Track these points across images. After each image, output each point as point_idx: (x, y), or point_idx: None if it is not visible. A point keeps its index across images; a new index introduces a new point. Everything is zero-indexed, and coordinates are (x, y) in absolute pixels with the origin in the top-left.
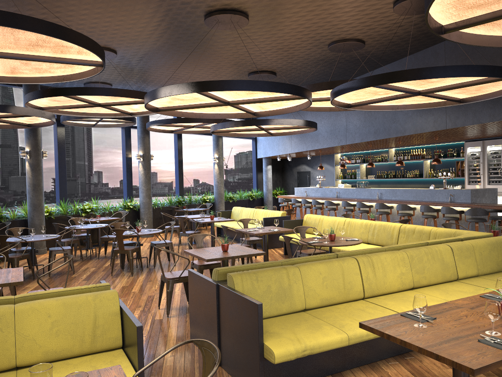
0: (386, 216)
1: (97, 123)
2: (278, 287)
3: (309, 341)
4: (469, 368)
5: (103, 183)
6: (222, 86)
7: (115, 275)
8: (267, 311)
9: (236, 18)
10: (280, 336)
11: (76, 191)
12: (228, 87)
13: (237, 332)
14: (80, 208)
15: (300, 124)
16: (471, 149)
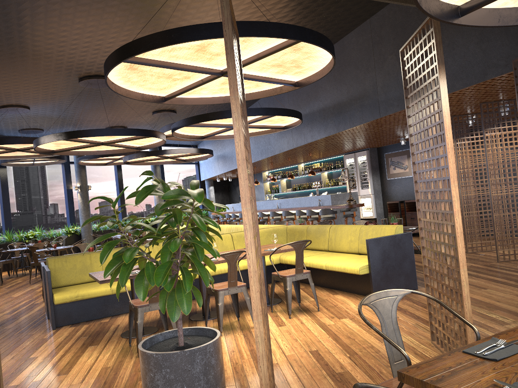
0: None
1: (34, 162)
2: (82, 265)
3: (82, 291)
4: (99, 281)
5: (59, 214)
6: (77, 135)
7: (34, 283)
8: (73, 280)
9: (101, 80)
10: (68, 291)
11: (34, 222)
12: (81, 135)
13: (48, 293)
14: (23, 235)
15: (190, 152)
16: (348, 161)
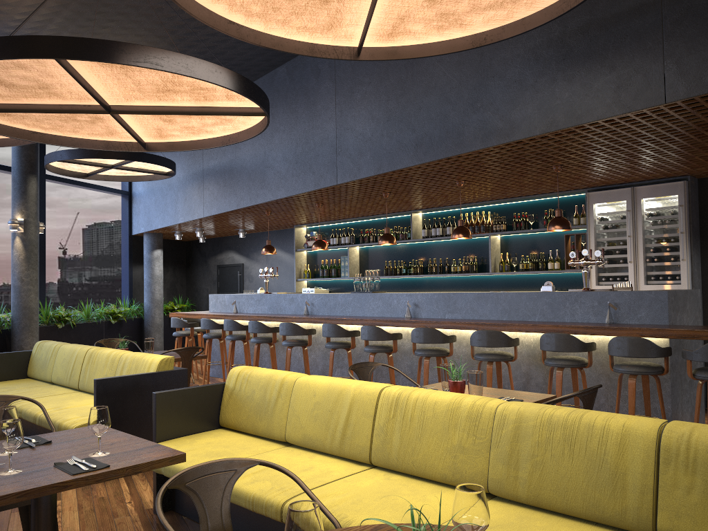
0: (437, 361)
1: None
2: None
3: None
4: None
5: None
6: None
7: None
8: None
9: None
10: None
11: None
12: None
13: None
14: None
15: (219, 82)
16: (604, 208)
